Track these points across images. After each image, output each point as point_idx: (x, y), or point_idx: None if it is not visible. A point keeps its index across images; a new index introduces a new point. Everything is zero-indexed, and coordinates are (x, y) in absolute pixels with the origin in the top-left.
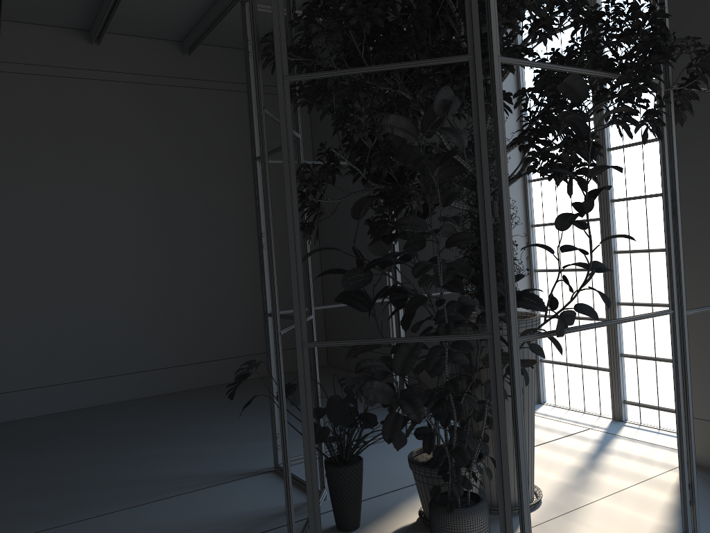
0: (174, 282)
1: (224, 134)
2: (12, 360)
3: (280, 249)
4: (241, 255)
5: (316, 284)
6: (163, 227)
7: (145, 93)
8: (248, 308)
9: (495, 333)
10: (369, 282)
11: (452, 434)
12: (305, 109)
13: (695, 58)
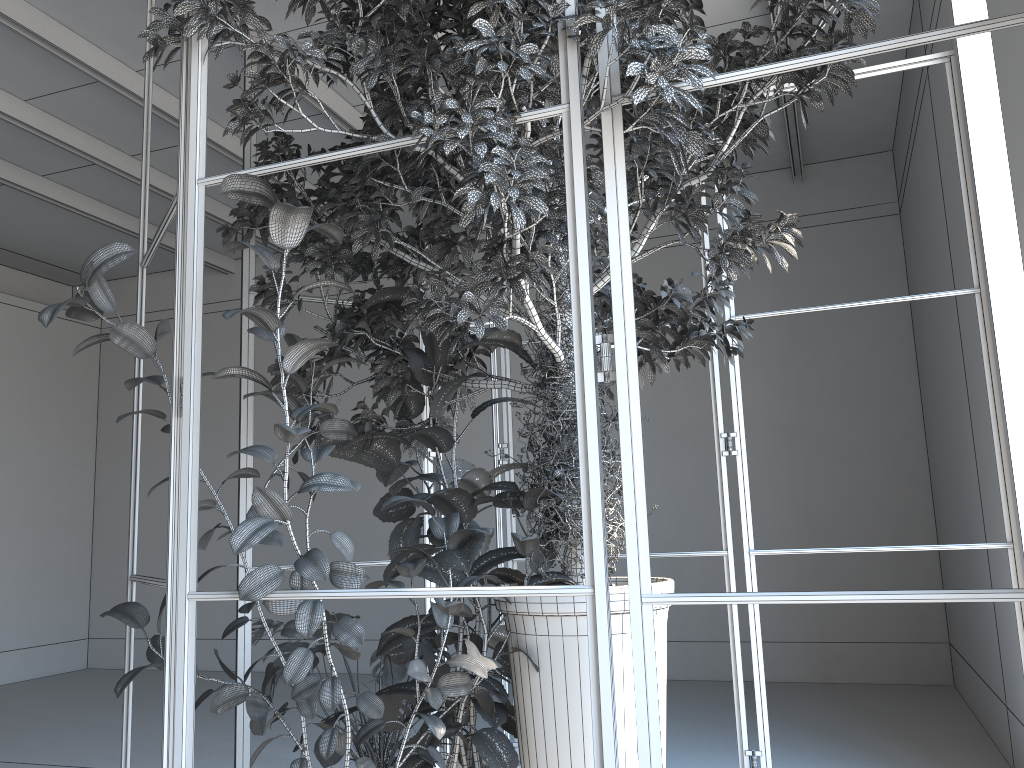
0: (672, 517)
1: (749, 299)
2: (483, 602)
3: (848, 470)
4: (777, 479)
5: (923, 531)
6: (658, 441)
7: (637, 263)
8: (789, 565)
9: (166, 581)
10: (414, 510)
11: (403, 767)
12: (892, 234)
13: (624, 31)
